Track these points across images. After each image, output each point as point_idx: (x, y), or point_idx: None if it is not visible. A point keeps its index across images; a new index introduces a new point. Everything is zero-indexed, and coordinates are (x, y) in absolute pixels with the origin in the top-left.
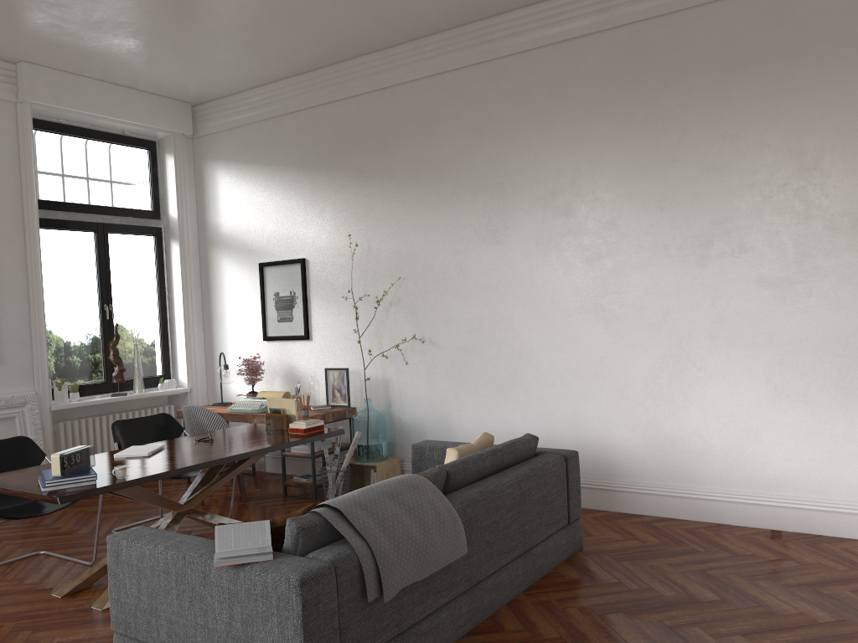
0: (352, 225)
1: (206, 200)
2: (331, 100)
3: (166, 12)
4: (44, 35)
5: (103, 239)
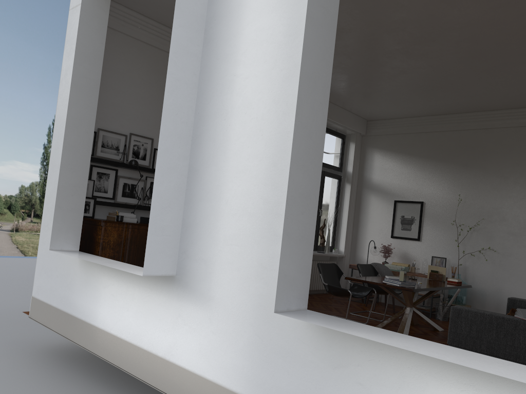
0: (455, 190)
1: (365, 166)
2: (452, 129)
3: (410, 88)
4: (346, 90)
5: (323, 178)
